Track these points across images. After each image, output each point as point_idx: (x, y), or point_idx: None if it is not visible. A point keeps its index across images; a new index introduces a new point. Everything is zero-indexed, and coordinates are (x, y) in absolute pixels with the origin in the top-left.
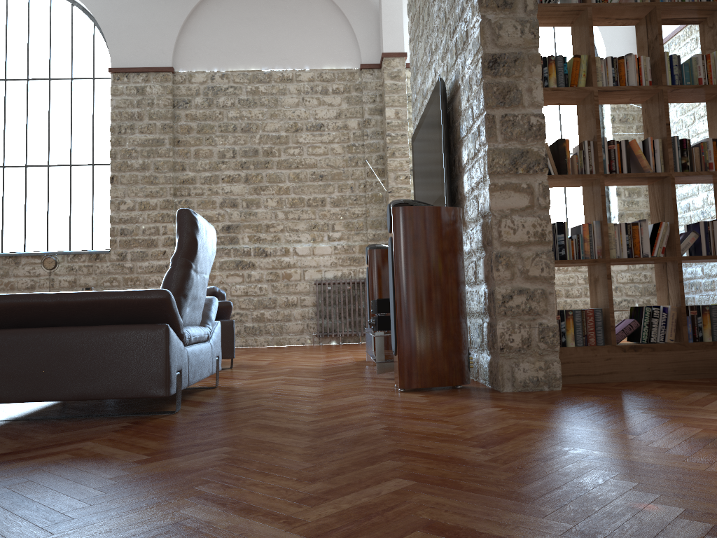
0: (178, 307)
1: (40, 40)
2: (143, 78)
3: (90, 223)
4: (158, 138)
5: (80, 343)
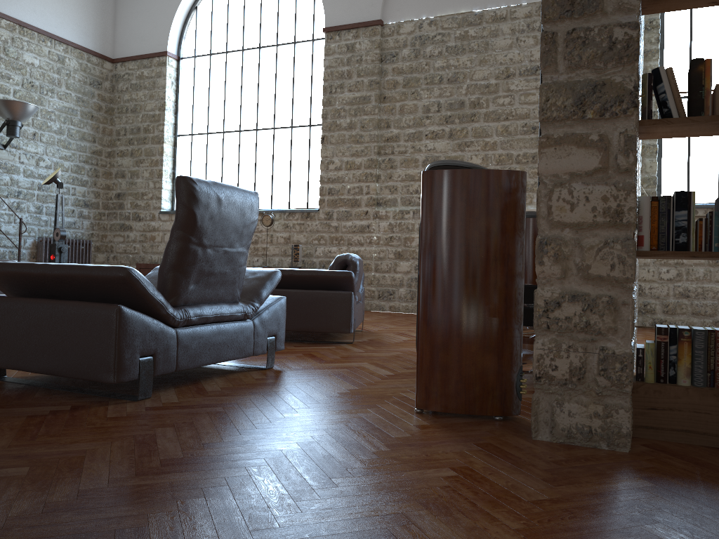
0: (173, 284)
1: (270, 8)
2: (353, 35)
3: (306, 183)
4: (365, 95)
5: (50, 317)
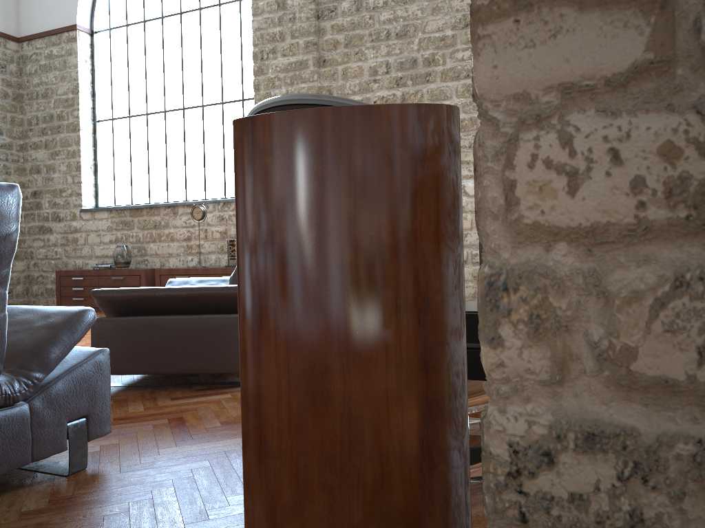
0: None
1: None
2: None
3: None
4: (301, 60)
5: None
